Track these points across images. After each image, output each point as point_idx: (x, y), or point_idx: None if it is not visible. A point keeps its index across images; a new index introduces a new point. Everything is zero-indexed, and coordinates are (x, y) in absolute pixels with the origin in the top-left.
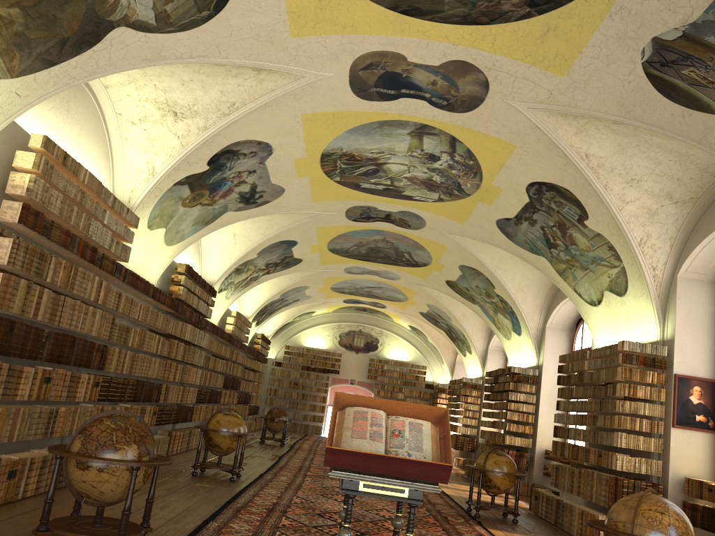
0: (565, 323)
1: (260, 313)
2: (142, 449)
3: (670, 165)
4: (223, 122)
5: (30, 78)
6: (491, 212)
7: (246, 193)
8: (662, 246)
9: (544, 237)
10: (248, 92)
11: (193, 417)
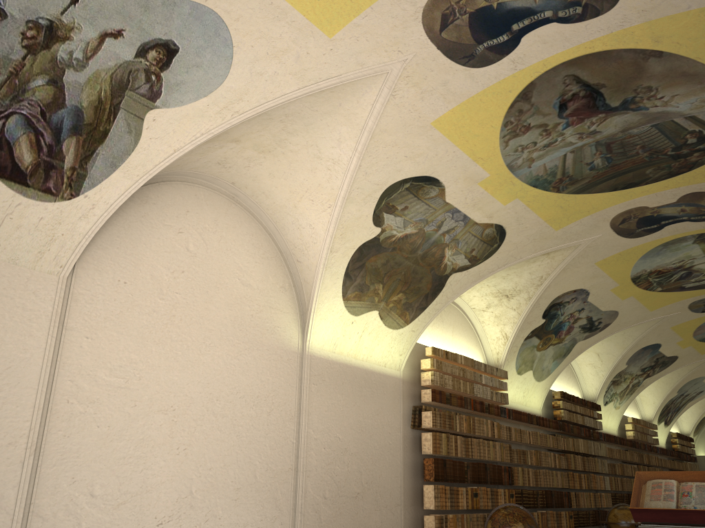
0: None
1: (663, 412)
2: (525, 525)
3: None
4: (539, 290)
5: (416, 320)
6: None
7: (585, 325)
8: None
9: None
10: (547, 266)
11: None
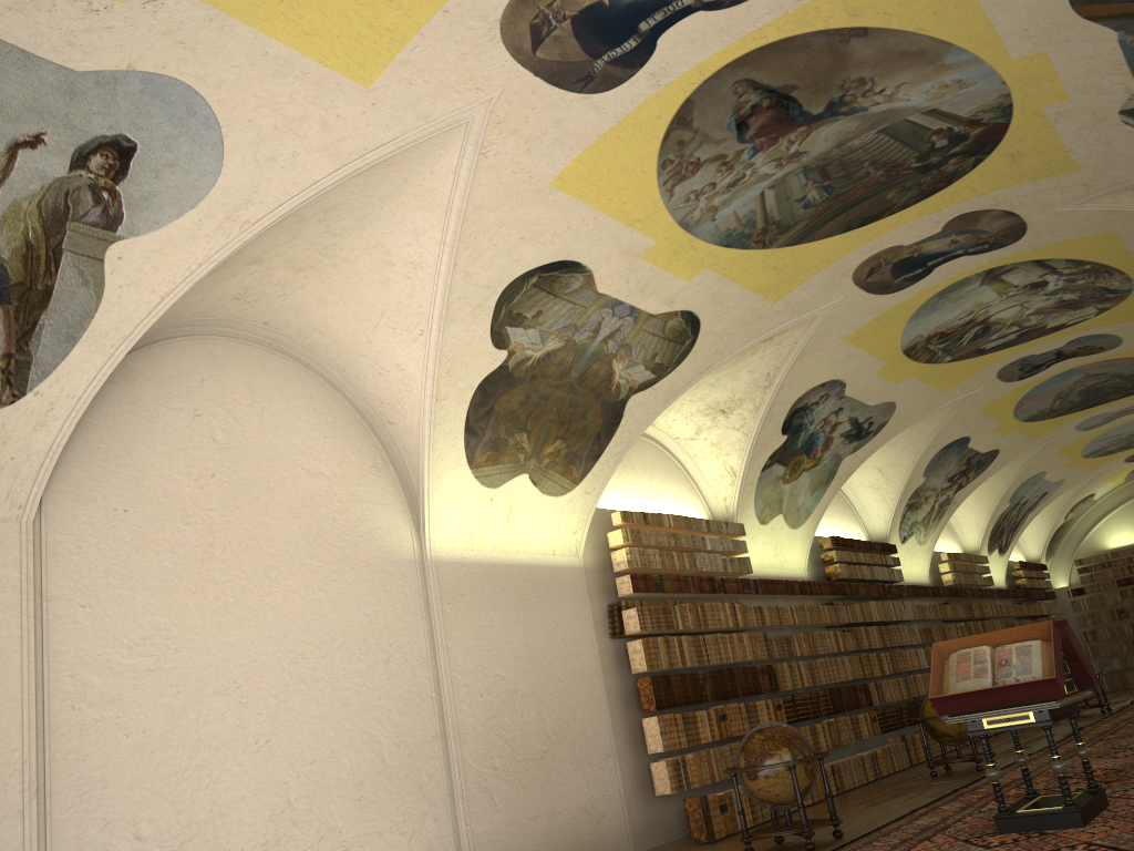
0: None
1: (994, 535)
2: (792, 749)
3: None
4: (769, 394)
5: (589, 476)
6: None
7: (849, 431)
8: None
9: None
10: (774, 357)
11: None
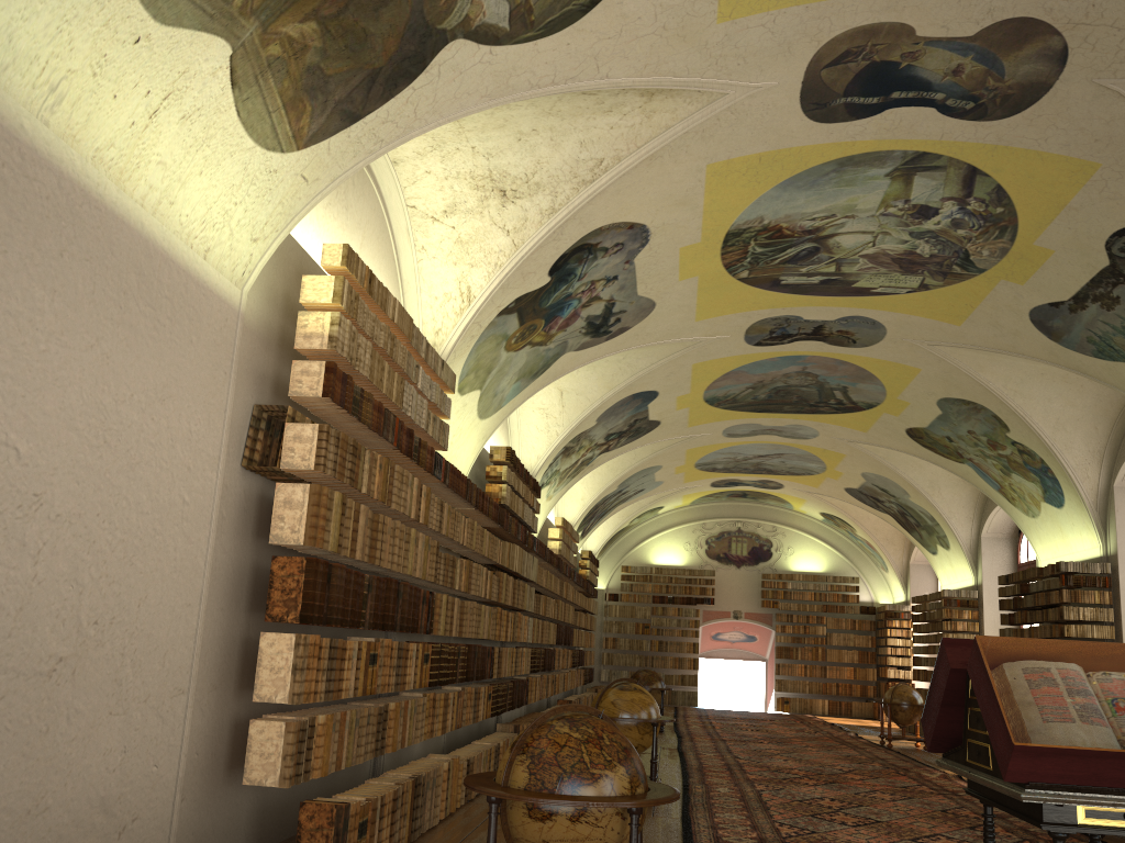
0: None
1: (588, 517)
2: (632, 773)
3: None
4: (582, 196)
5: (322, 148)
6: (1022, 296)
7: (596, 318)
8: None
9: None
10: (627, 137)
11: (528, 697)
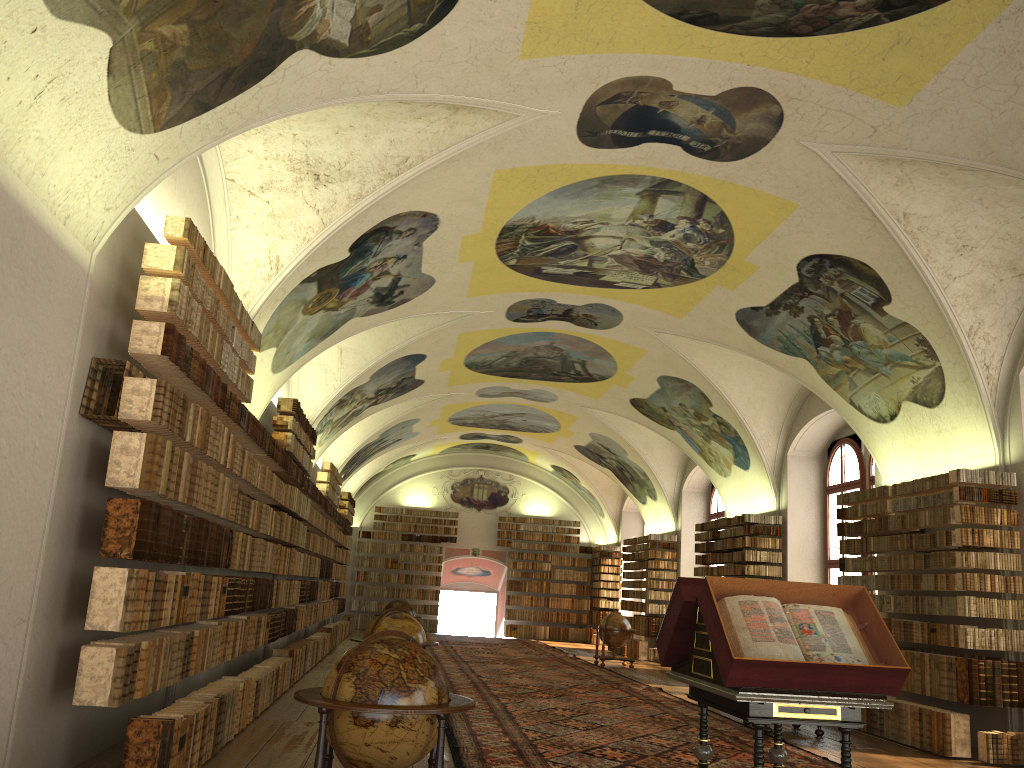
0: (814, 448)
1: (350, 462)
2: (439, 686)
3: (1021, 225)
4: (387, 186)
5: (175, 131)
6: (731, 299)
7: (383, 289)
8: (998, 336)
9: (812, 331)
10: (431, 141)
11: (296, 625)
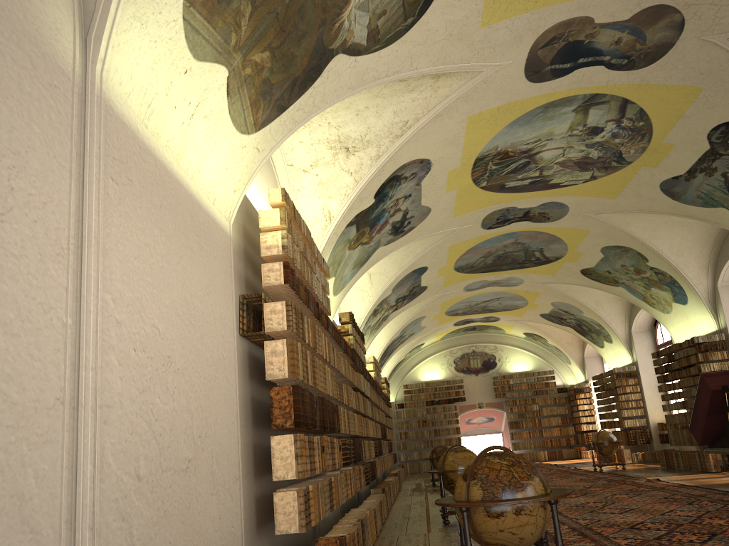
0: None
1: (383, 355)
2: (542, 480)
3: None
4: (396, 145)
5: (267, 129)
6: (655, 175)
7: (397, 223)
8: None
9: (726, 184)
10: (422, 105)
11: (376, 472)
